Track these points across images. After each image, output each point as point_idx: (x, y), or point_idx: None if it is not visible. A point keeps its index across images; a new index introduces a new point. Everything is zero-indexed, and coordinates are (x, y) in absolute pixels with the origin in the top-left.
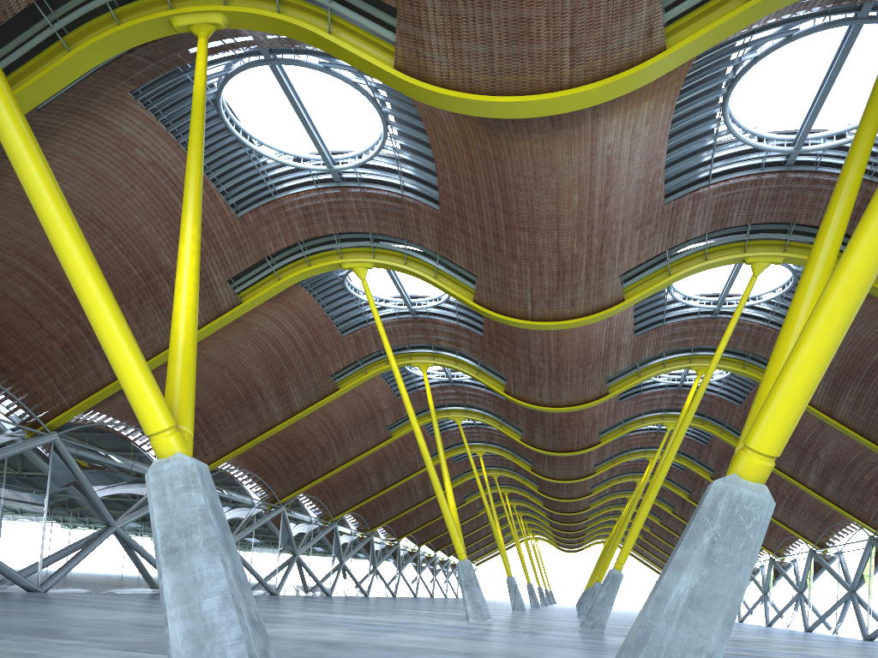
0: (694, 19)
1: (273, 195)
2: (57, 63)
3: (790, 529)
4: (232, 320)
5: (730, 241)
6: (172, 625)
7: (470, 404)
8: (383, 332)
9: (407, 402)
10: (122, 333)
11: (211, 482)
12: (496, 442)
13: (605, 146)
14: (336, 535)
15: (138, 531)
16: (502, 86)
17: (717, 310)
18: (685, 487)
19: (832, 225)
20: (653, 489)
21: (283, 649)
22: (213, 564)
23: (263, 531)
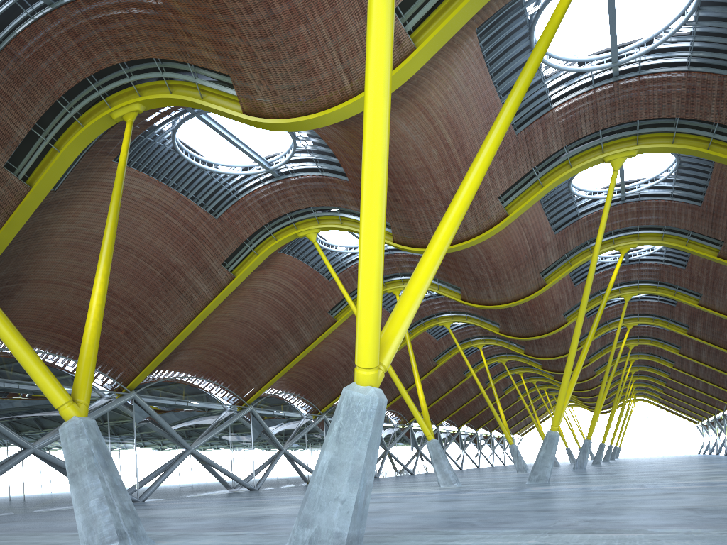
0: (432, 20)
1: (237, 197)
2: (53, 162)
3: None
4: (232, 291)
5: (586, 147)
6: (77, 518)
7: (453, 310)
8: (336, 278)
9: None
10: (27, 354)
11: (97, 430)
12: (491, 335)
13: (437, 110)
14: None
15: (208, 450)
16: (309, 108)
17: (623, 197)
18: (674, 344)
19: (464, 182)
20: (568, 361)
21: (211, 524)
22: (93, 479)
23: (310, 436)
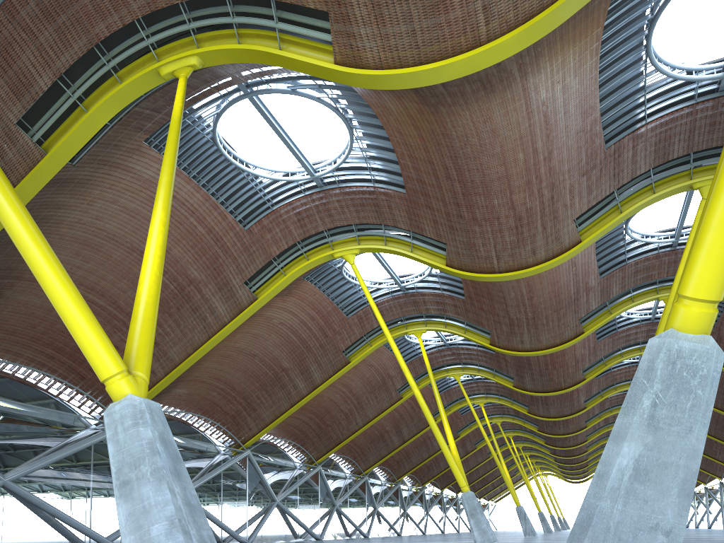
0: None
1: (271, 207)
2: (79, 123)
3: None
4: (252, 314)
5: (674, 171)
6: None
7: (465, 362)
8: (374, 305)
9: (401, 360)
10: (67, 291)
11: (162, 419)
12: (493, 392)
13: (539, 102)
14: (368, 486)
15: (200, 496)
16: (427, 56)
17: (675, 242)
18: None
19: None
20: None
21: None
22: (160, 492)
23: (305, 488)
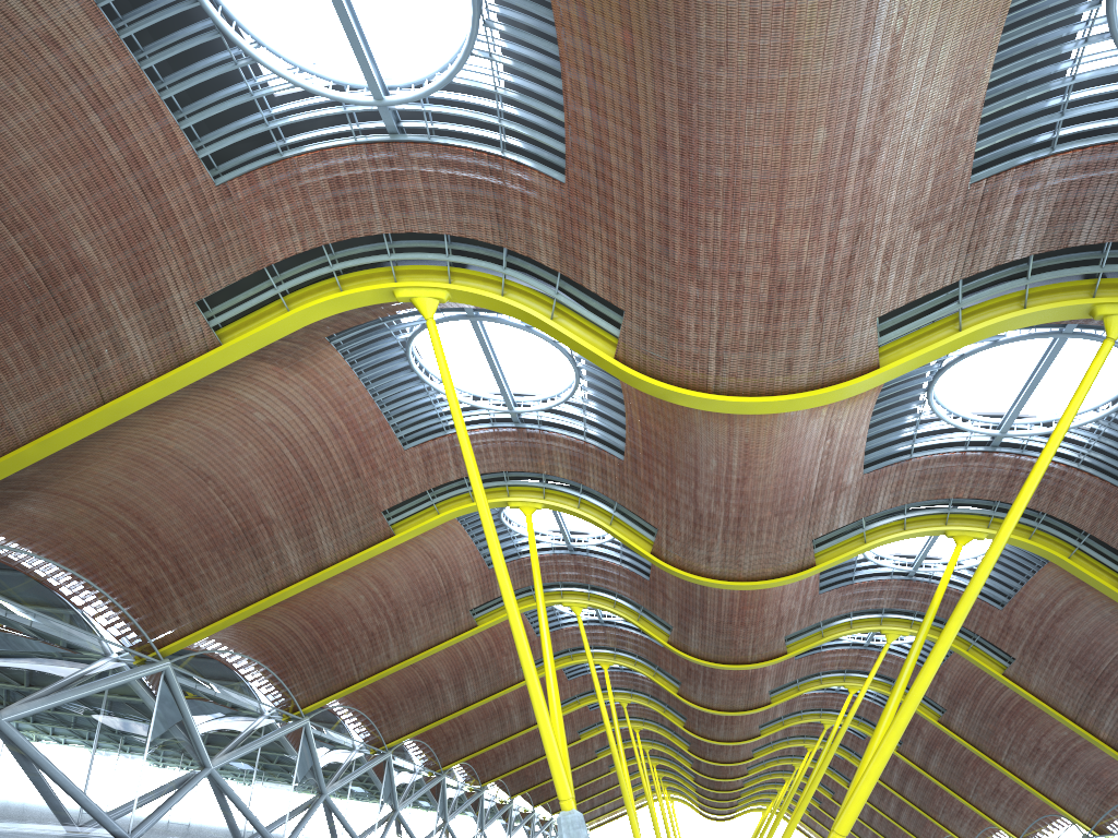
0: None
1: (281, 151)
2: None
3: (1055, 803)
4: (204, 376)
5: (1071, 274)
6: None
7: (595, 585)
8: (458, 411)
9: (491, 533)
10: None
11: None
12: (629, 650)
13: (896, 1)
14: (389, 769)
15: (42, 731)
16: None
17: (998, 439)
18: None
19: None
20: (907, 707)
21: None
22: None
23: (271, 753)
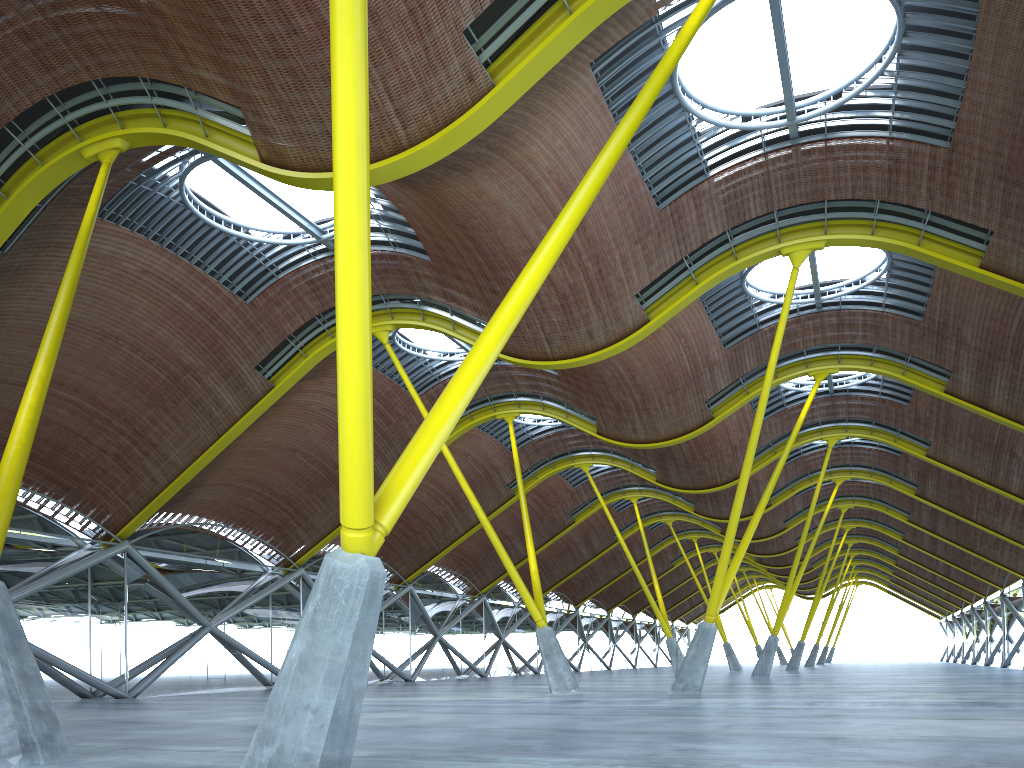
0: (518, 50)
1: (276, 276)
2: None
3: None
4: (270, 406)
5: (757, 234)
6: None
7: (594, 448)
8: (416, 395)
9: (453, 465)
10: None
11: (5, 597)
12: (649, 484)
13: (543, 172)
14: (487, 609)
15: (236, 628)
16: None
17: (818, 303)
18: (902, 508)
19: (520, 279)
20: (730, 527)
21: (188, 734)
22: None
23: (389, 614)
